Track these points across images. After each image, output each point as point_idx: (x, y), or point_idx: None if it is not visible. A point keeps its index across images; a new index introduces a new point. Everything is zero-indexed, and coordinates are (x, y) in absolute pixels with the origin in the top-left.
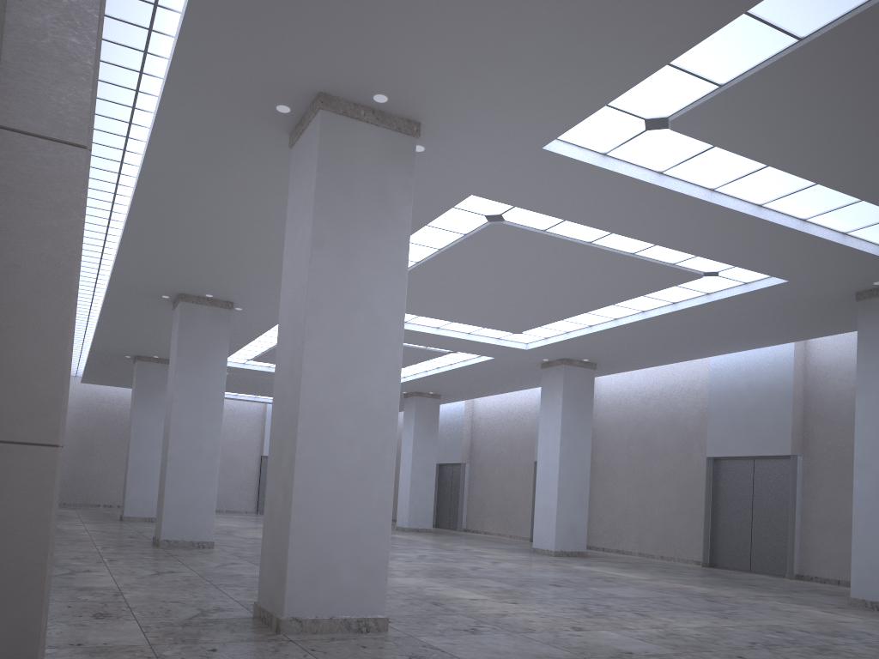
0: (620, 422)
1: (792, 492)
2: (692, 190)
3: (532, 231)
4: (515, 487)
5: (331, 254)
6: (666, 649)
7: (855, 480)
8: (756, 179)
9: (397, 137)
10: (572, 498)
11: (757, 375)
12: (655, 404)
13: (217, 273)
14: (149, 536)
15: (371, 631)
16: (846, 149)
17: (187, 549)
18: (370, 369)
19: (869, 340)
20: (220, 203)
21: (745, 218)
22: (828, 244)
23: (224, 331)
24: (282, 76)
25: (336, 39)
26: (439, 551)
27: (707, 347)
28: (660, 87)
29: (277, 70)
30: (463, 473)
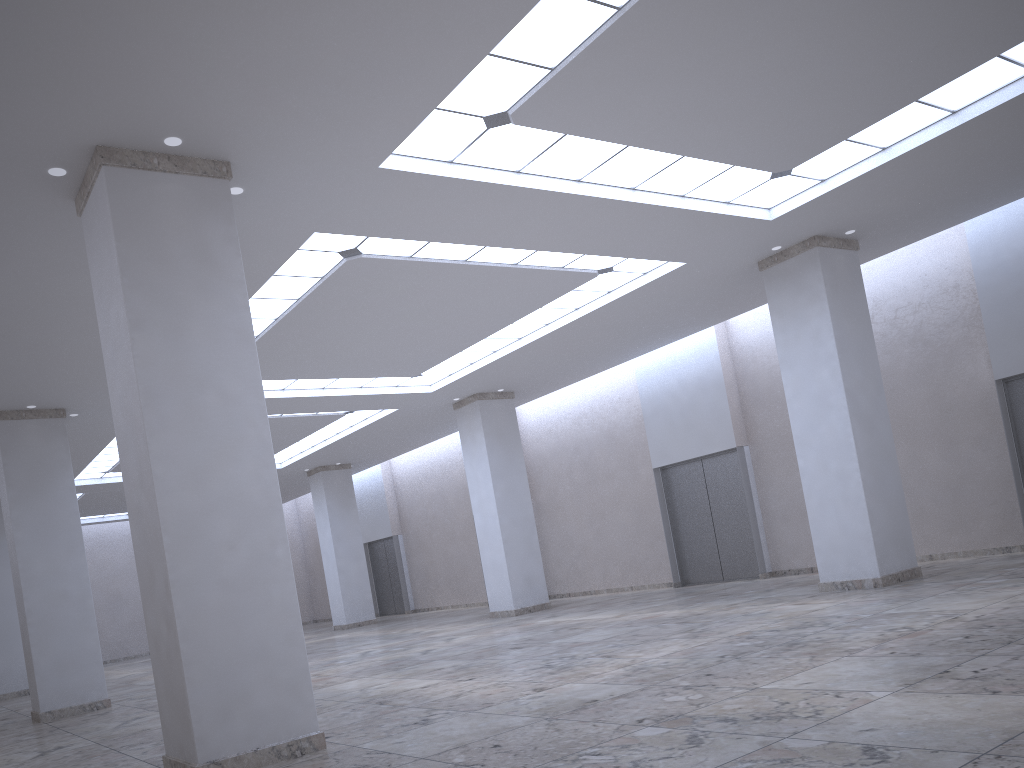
0: (555, 451)
1: (747, 486)
2: (556, 184)
3: (397, 259)
4: (459, 549)
5: (157, 333)
6: (633, 687)
7: (799, 460)
8: (621, 162)
9: (205, 183)
10: (521, 547)
11: (685, 369)
12: (588, 423)
13: (34, 378)
14: (28, 712)
15: (307, 752)
16: (702, 115)
17: (78, 716)
18: (236, 457)
19: (781, 310)
20: (11, 295)
21: (621, 205)
22: (714, 217)
23: (62, 445)
24: (45, 134)
25: (98, 82)
26: (386, 642)
27: (626, 349)
28: (488, 80)
29: (36, 128)
30: (397, 547)
